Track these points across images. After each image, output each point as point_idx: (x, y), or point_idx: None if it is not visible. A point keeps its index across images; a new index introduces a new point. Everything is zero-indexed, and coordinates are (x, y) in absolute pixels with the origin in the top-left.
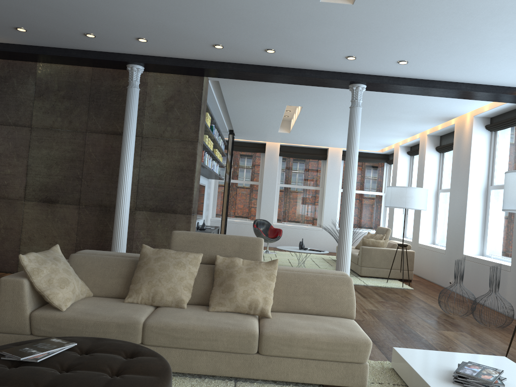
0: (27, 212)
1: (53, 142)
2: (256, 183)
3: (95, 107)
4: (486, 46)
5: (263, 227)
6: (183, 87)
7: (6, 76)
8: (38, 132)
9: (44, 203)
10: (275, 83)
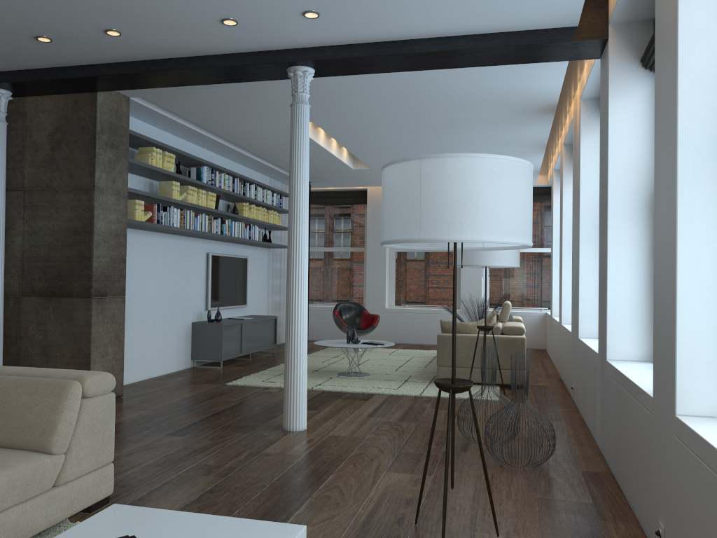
0: None
1: None
2: (360, 249)
3: None
4: None
5: (353, 313)
6: (71, 112)
7: None
8: None
9: None
10: (214, 87)
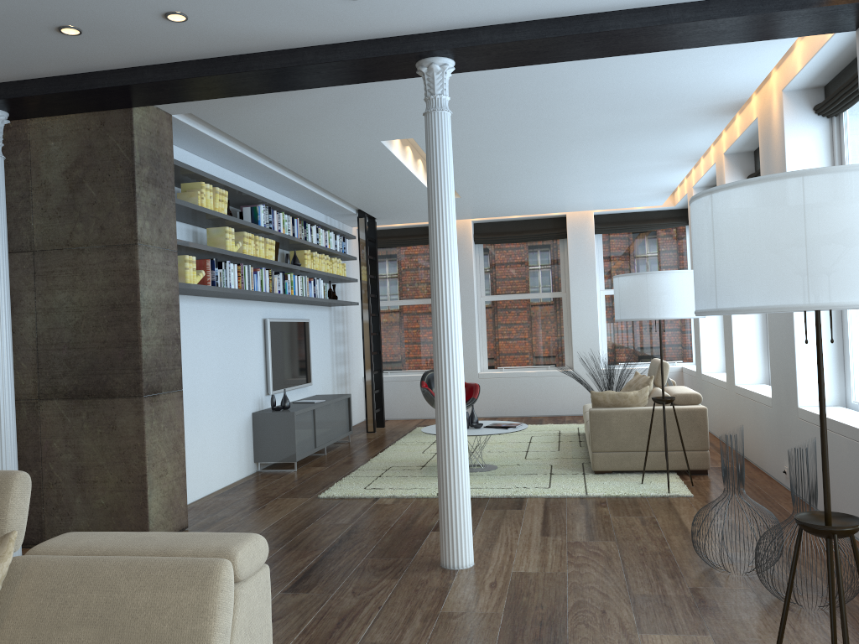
0: None
1: None
2: None
3: None
4: None
5: None
6: (95, 137)
7: None
8: None
9: None
10: (295, 95)
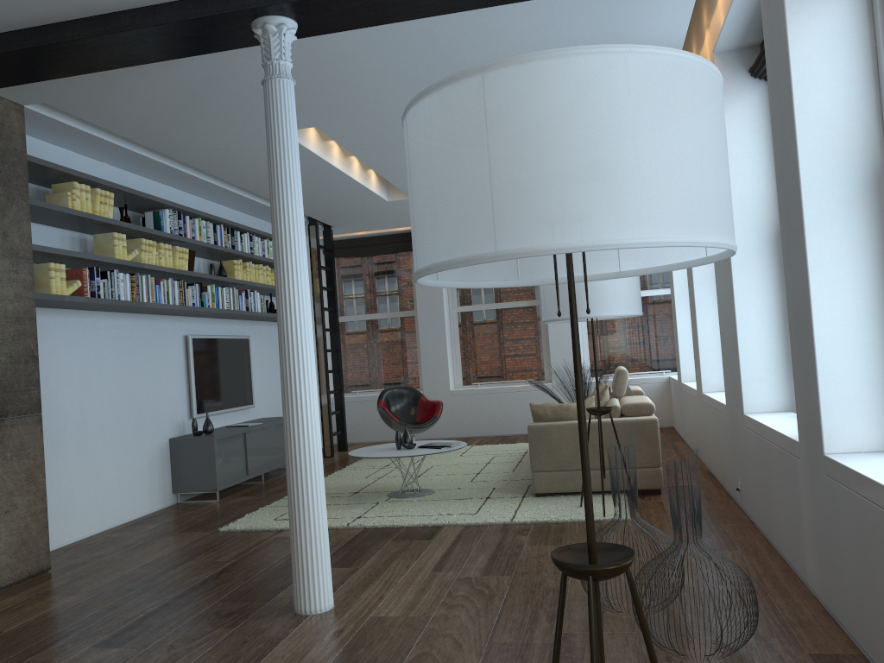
0: None
1: None
2: (409, 313)
3: None
4: None
5: (405, 402)
6: None
7: None
8: None
9: None
10: (149, 76)
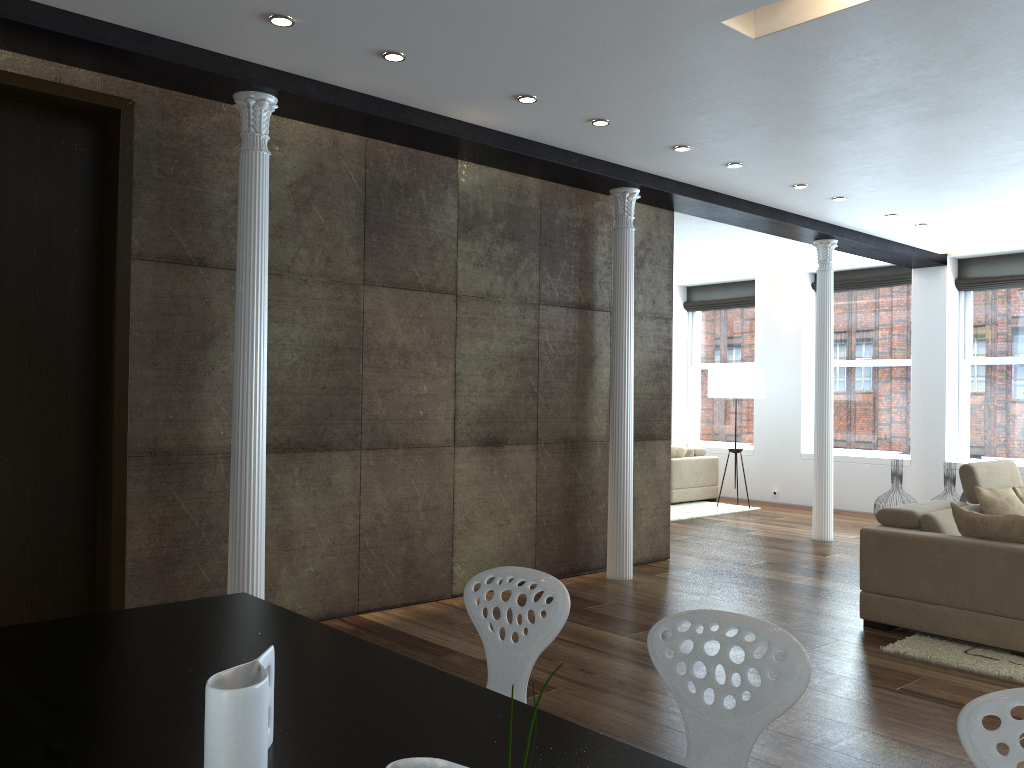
0: (461, 469)
1: (493, 324)
2: None
3: (549, 256)
4: (1023, 224)
5: None
6: (653, 227)
7: (408, 183)
8: (468, 305)
9: (485, 447)
10: (709, 223)
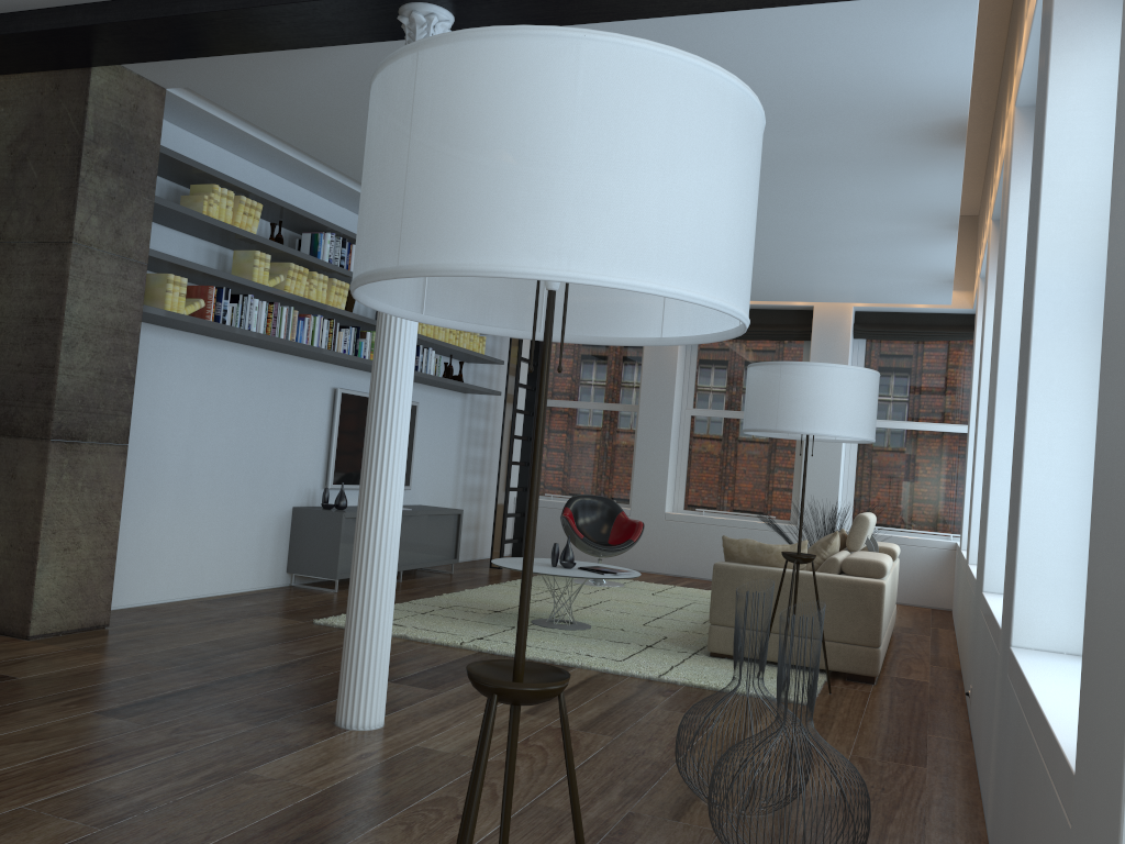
0: None
1: None
2: (631, 408)
3: None
4: None
5: (599, 517)
6: (47, 104)
7: None
8: None
9: None
10: (299, 67)
